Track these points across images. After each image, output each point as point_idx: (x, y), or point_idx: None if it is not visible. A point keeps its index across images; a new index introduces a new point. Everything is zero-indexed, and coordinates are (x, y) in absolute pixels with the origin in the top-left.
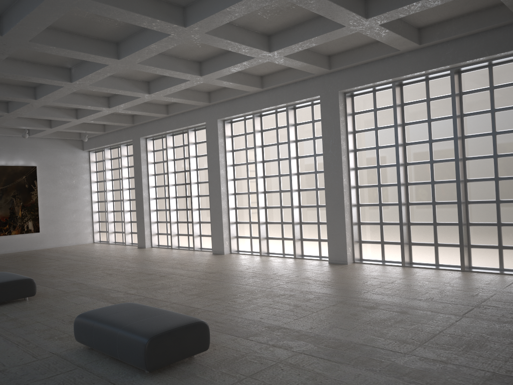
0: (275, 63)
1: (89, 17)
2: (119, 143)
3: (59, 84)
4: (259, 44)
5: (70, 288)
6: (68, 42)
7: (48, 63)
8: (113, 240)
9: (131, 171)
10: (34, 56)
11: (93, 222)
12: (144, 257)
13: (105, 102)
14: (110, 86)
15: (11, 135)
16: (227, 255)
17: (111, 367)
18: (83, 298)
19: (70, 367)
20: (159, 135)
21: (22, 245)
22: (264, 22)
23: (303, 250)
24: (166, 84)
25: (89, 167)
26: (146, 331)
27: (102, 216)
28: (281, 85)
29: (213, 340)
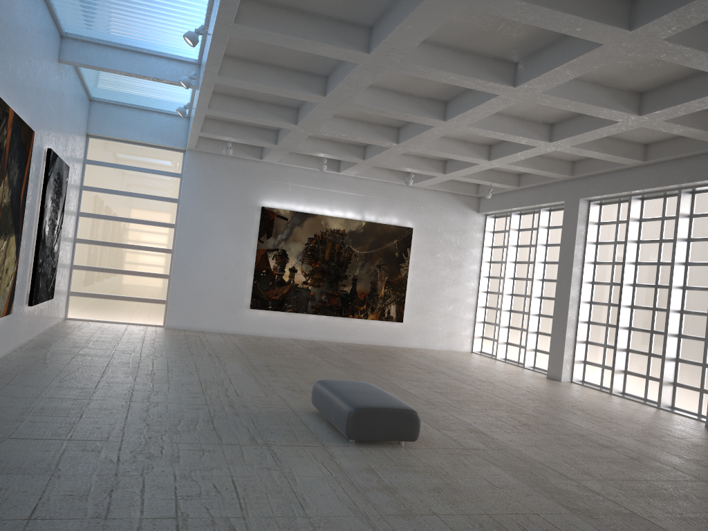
0: None
1: None
2: (539, 206)
3: (493, 91)
4: None
5: (468, 439)
6: None
7: (484, 53)
8: (503, 355)
9: (550, 252)
10: (468, 37)
11: (476, 321)
12: (569, 402)
13: (545, 132)
14: (575, 98)
15: (388, 180)
16: None
17: None
18: (499, 473)
19: None
20: (616, 197)
21: (378, 337)
22: None
23: None
24: (683, 95)
25: (482, 239)
26: None
27: (490, 315)
28: None
29: None
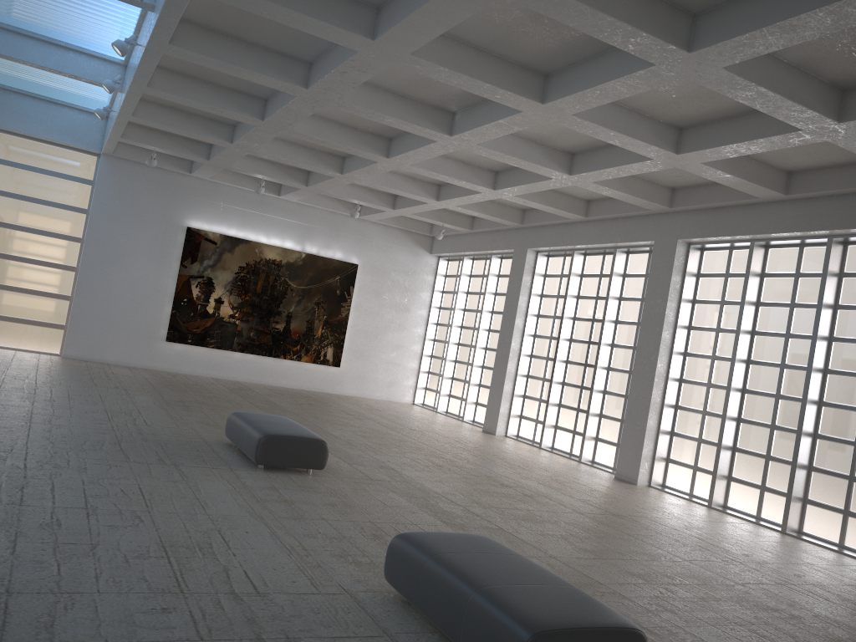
0: (829, 150)
1: (516, 22)
2: (491, 252)
3: (431, 137)
4: (821, 103)
5: (376, 473)
6: (469, 63)
7: (423, 100)
8: (445, 408)
9: (499, 301)
10: (406, 84)
11: (420, 371)
12: (493, 451)
13: (489, 179)
14: (510, 152)
15: (334, 210)
16: (642, 488)
17: None
18: (395, 497)
19: (371, 630)
20: (561, 250)
21: (311, 381)
22: (846, 61)
23: (803, 522)
24: (605, 161)
25: (433, 282)
26: (526, 613)
27: (436, 365)
28: (828, 195)
29: None
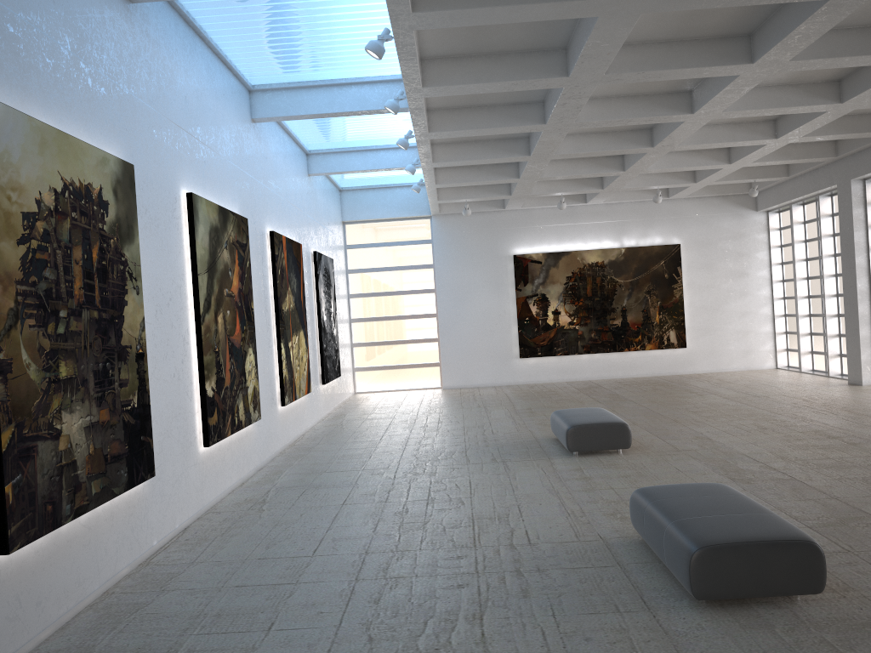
0: None
1: (686, 12)
2: (816, 193)
3: (676, 120)
4: None
5: (687, 444)
6: (663, 58)
7: (655, 92)
8: (809, 366)
9: (839, 242)
10: (631, 87)
11: (776, 333)
12: (844, 404)
13: (768, 130)
14: (762, 106)
15: (642, 199)
16: None
17: (658, 578)
18: (693, 463)
19: (607, 562)
20: None
21: (660, 367)
22: None
23: None
24: (870, 79)
25: (767, 239)
26: (699, 535)
27: (791, 323)
28: None
29: (854, 580)
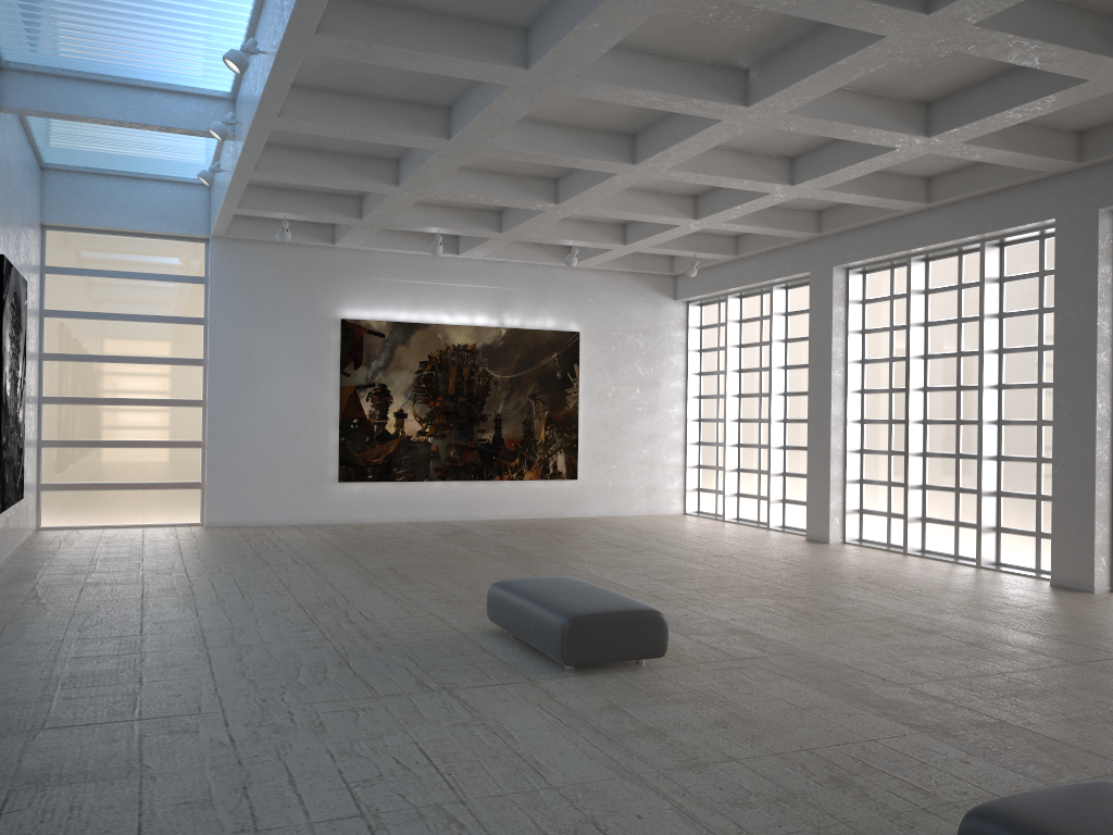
0: None
1: None
2: (770, 283)
3: (714, 115)
4: None
5: (733, 644)
6: None
7: (699, 58)
8: (734, 513)
9: (793, 350)
10: (677, 35)
11: (687, 466)
12: (852, 572)
13: (783, 171)
14: (836, 117)
15: (535, 261)
16: (1106, 597)
17: None
18: (798, 688)
19: None
20: (888, 260)
21: (541, 505)
22: None
23: None
24: (992, 103)
25: (685, 340)
26: None
27: (708, 454)
28: None
29: None
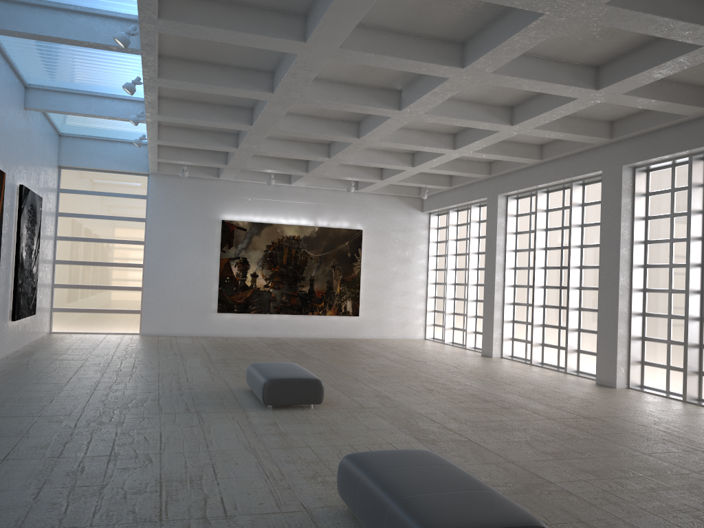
0: None
1: (420, 3)
2: (469, 203)
3: (385, 114)
4: None
5: (370, 401)
6: (391, 46)
7: (371, 85)
8: (450, 339)
9: (482, 243)
10: (353, 74)
11: (427, 311)
12: (485, 372)
13: (449, 141)
14: (454, 115)
15: (336, 188)
16: (620, 390)
17: None
18: (380, 421)
19: None
20: (526, 192)
21: (337, 330)
22: None
23: None
24: (538, 108)
25: (427, 235)
26: (431, 520)
27: (439, 304)
28: None
29: None
